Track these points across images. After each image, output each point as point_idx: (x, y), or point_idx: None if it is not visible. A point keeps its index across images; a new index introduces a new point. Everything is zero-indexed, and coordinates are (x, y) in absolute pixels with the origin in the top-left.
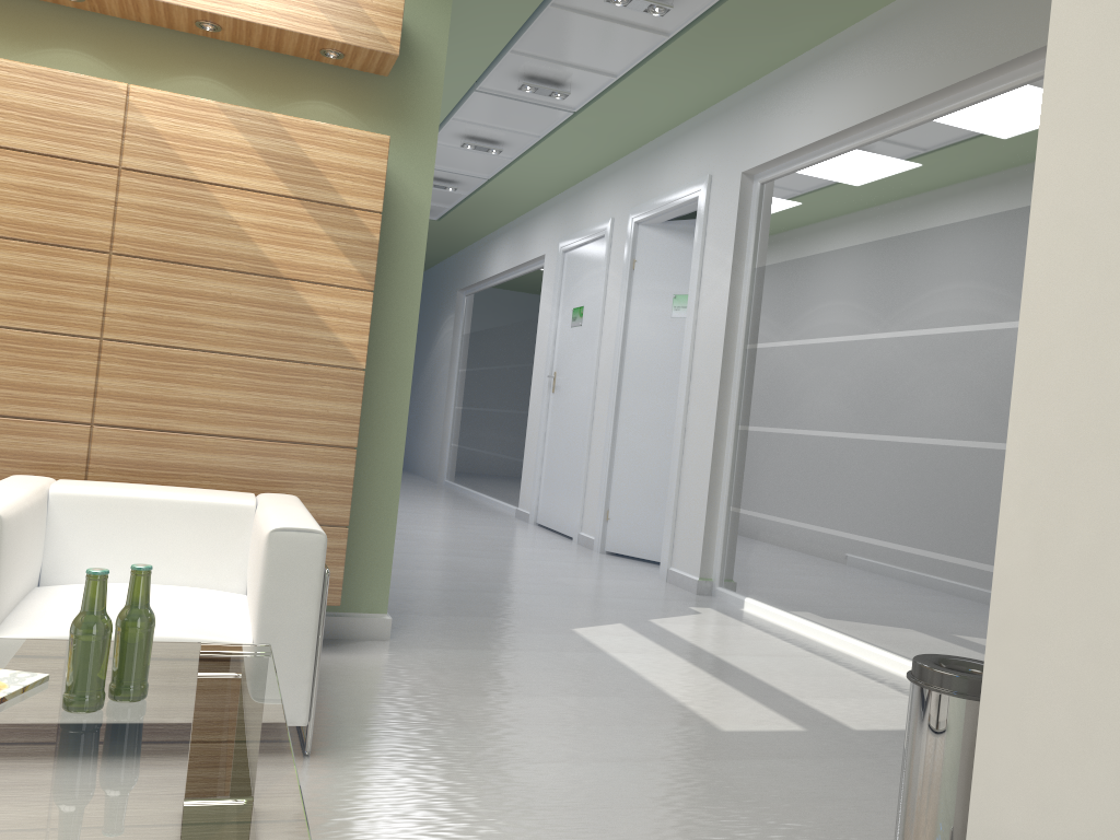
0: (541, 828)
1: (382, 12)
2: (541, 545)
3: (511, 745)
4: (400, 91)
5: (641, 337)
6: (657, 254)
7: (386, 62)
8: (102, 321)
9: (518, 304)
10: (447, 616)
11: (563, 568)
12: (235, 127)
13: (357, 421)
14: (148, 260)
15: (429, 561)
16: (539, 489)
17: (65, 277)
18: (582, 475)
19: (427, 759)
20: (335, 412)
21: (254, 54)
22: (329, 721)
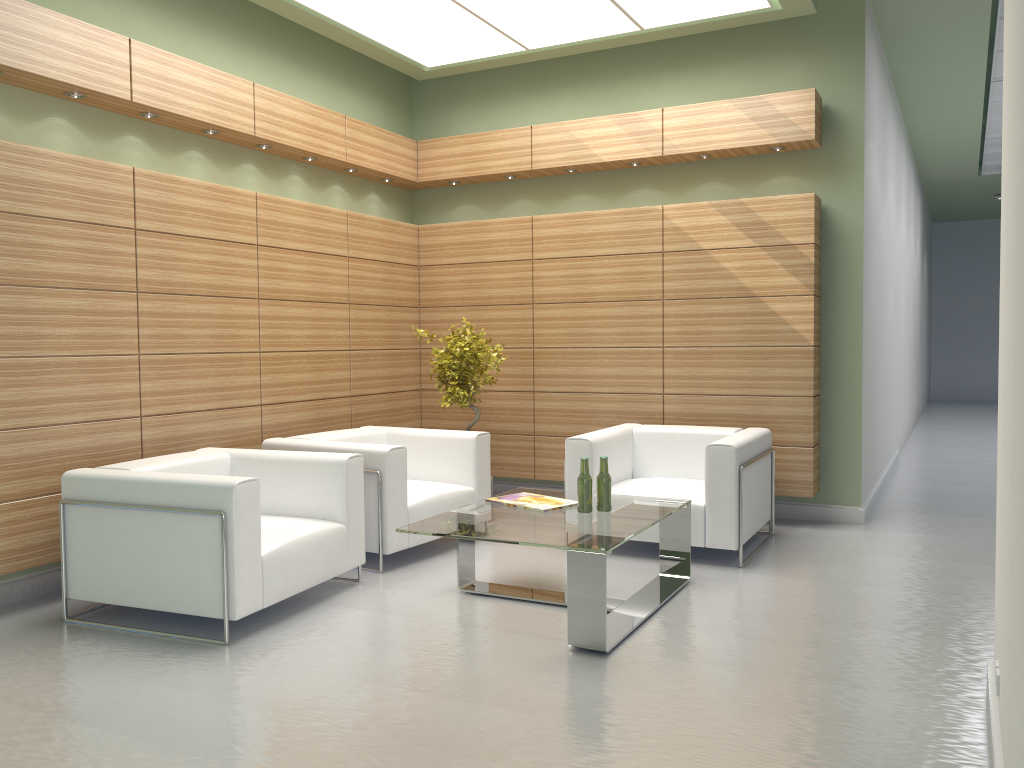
0: (833, 608)
1: (800, 115)
2: None
3: (870, 577)
4: (833, 153)
5: None
6: None
7: (812, 143)
8: (662, 337)
9: None
10: (932, 514)
11: None
12: (719, 213)
13: (811, 379)
14: (681, 300)
15: (974, 480)
16: None
17: (642, 316)
18: None
19: (806, 576)
20: (796, 375)
21: (737, 159)
22: (770, 556)
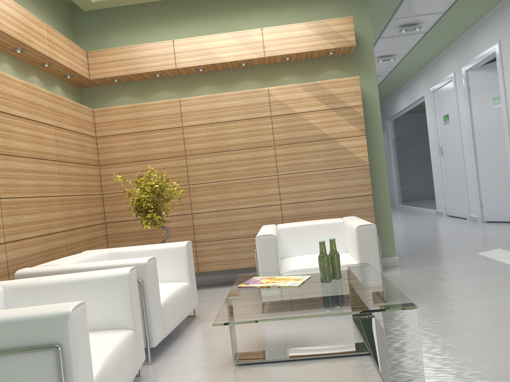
0: (482, 316)
1: (346, 31)
2: (452, 223)
3: (462, 294)
4: (357, 56)
5: (480, 121)
6: (480, 82)
7: (351, 49)
8: (276, 169)
9: (415, 120)
10: (419, 255)
11: (465, 231)
12: (304, 90)
13: (370, 185)
14: (286, 145)
15: (403, 237)
16: (445, 200)
17: (262, 157)
18: (464, 189)
19: (430, 300)
20: (361, 183)
21: (303, 61)
22: None
